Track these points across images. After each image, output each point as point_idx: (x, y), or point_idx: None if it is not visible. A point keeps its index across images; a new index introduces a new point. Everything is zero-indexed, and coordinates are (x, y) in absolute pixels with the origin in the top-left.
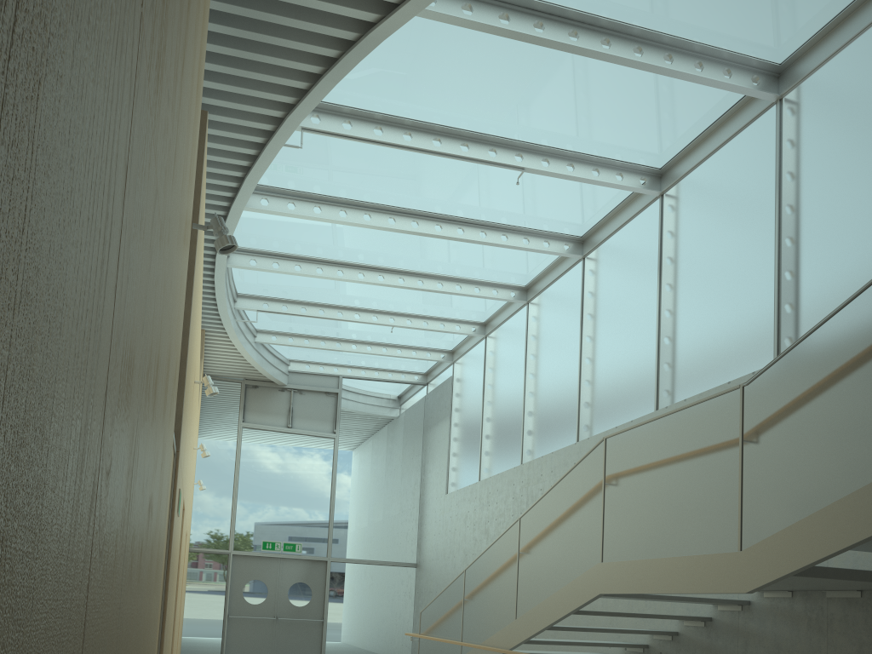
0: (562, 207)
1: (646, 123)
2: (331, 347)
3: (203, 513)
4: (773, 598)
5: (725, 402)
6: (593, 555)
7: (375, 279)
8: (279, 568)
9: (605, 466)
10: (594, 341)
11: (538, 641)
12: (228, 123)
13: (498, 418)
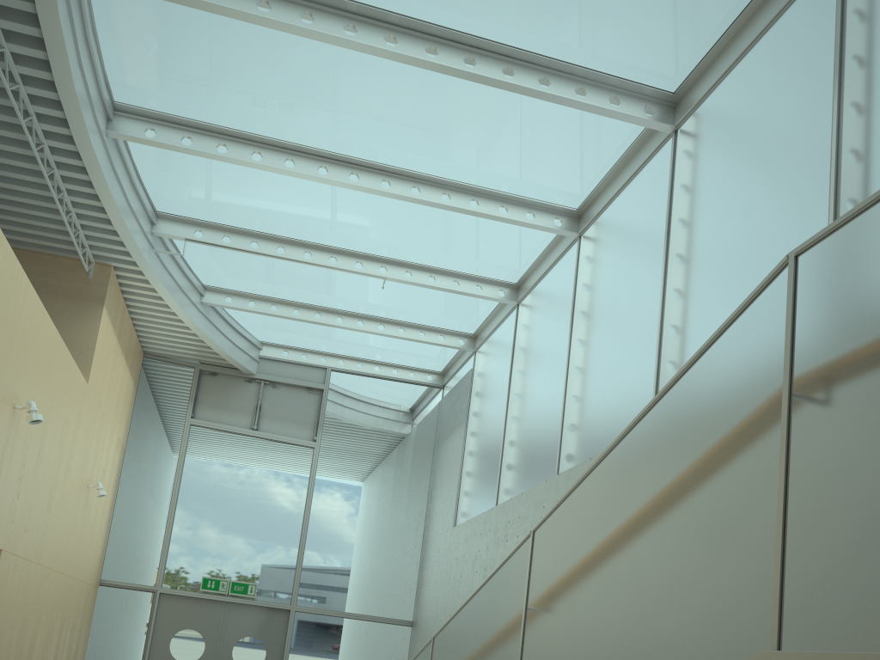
0: (647, 9)
1: None
2: (308, 318)
3: (126, 534)
4: None
5: None
6: (743, 625)
7: (345, 178)
8: (224, 616)
9: (792, 339)
10: (692, 253)
11: None
12: None
13: (527, 413)
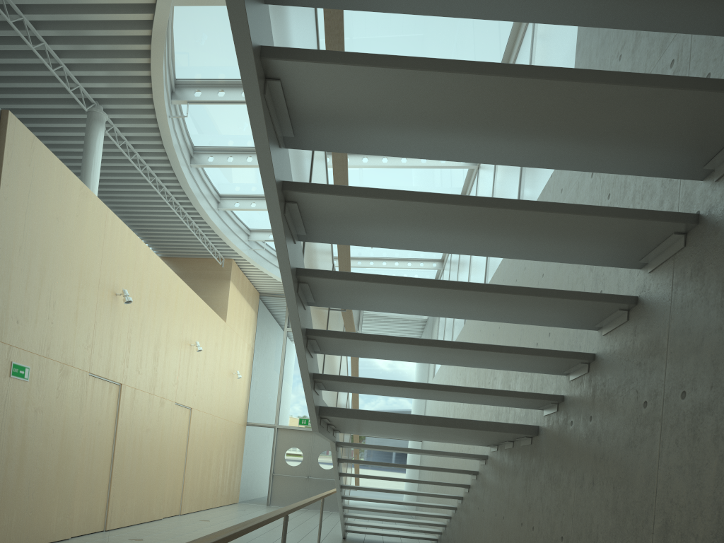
0: None
1: (451, 44)
2: None
3: (257, 396)
4: (493, 452)
5: None
6: None
7: None
8: (312, 439)
9: None
10: None
11: (359, 487)
12: (129, 108)
13: None
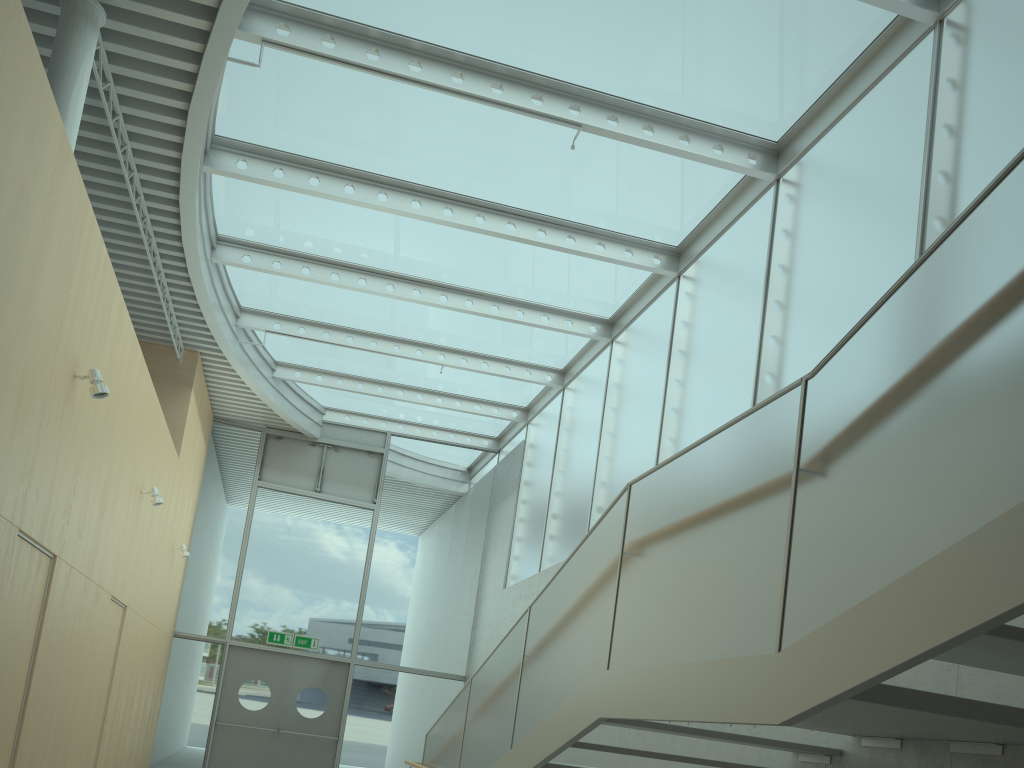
0: (646, 198)
1: (752, 64)
2: (371, 392)
3: (198, 589)
4: (875, 748)
5: (781, 409)
6: (600, 659)
7: (409, 294)
8: (288, 667)
9: (625, 526)
10: (681, 385)
11: None
12: (148, 18)
13: (566, 491)
